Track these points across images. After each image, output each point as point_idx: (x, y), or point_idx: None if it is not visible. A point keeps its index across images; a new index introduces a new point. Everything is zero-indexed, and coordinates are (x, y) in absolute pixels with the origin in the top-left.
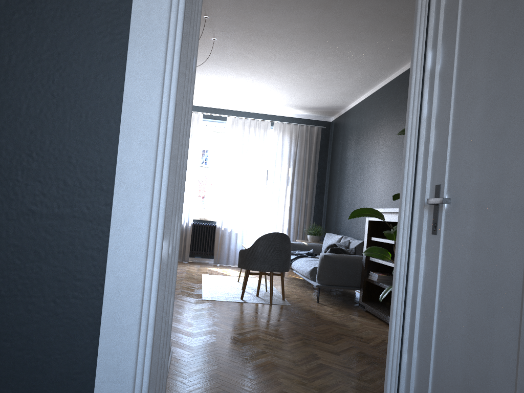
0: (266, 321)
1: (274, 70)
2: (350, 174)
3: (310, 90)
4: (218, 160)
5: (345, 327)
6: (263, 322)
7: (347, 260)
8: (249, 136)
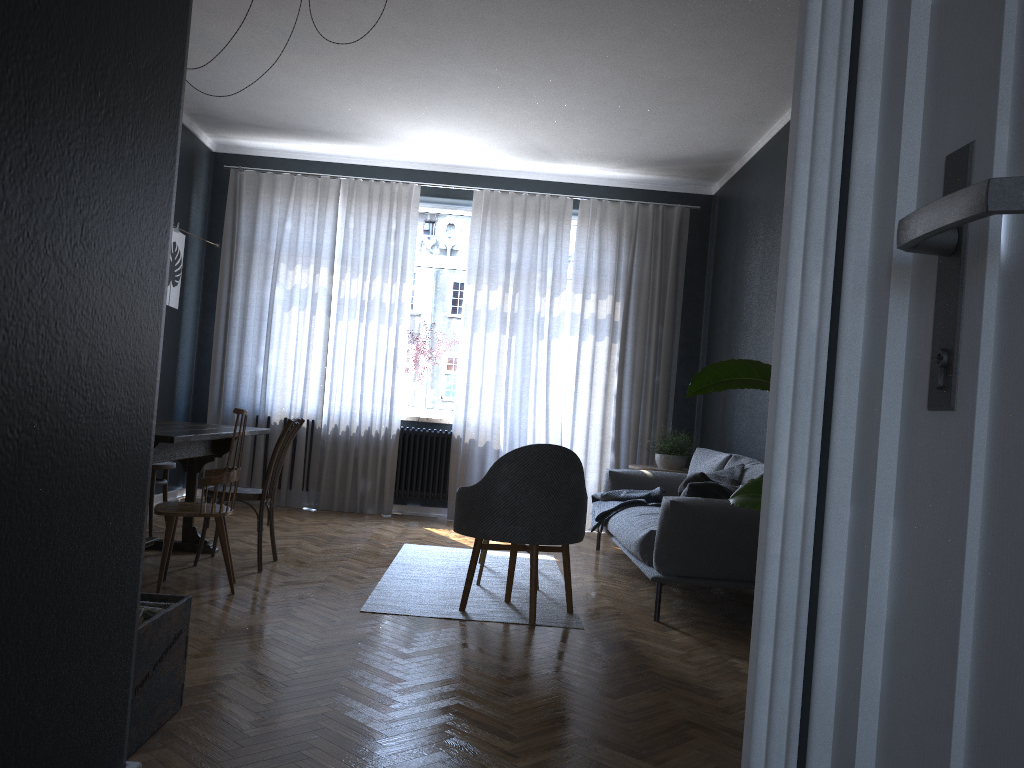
0: (494, 679)
1: (555, 58)
2: (753, 308)
3: (652, 112)
4: (459, 290)
5: (709, 698)
6: (484, 682)
7: (731, 514)
8: (525, 232)
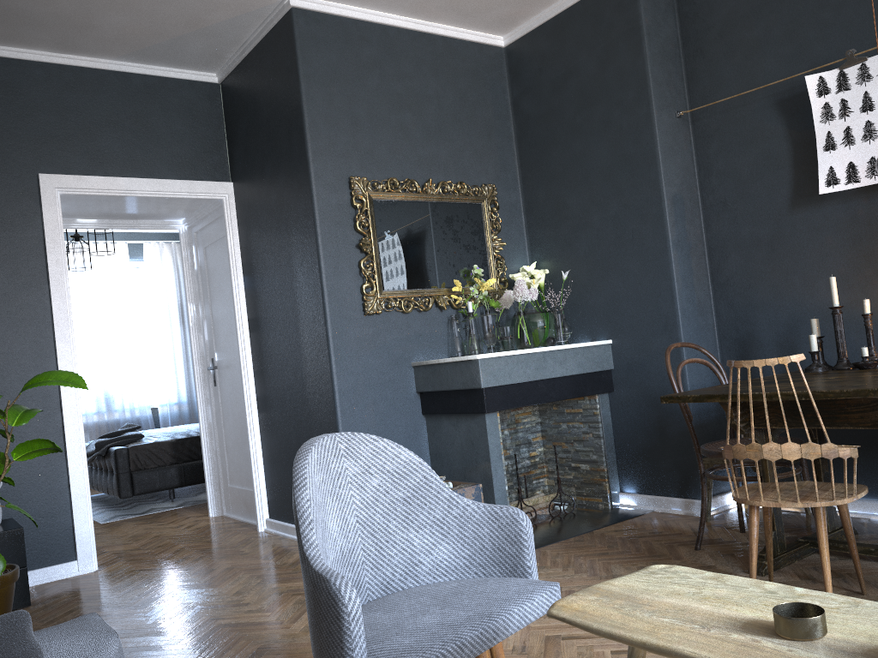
0: (293, 656)
1: None
2: None
3: None
4: None
5: None
6: (296, 649)
7: None
8: None
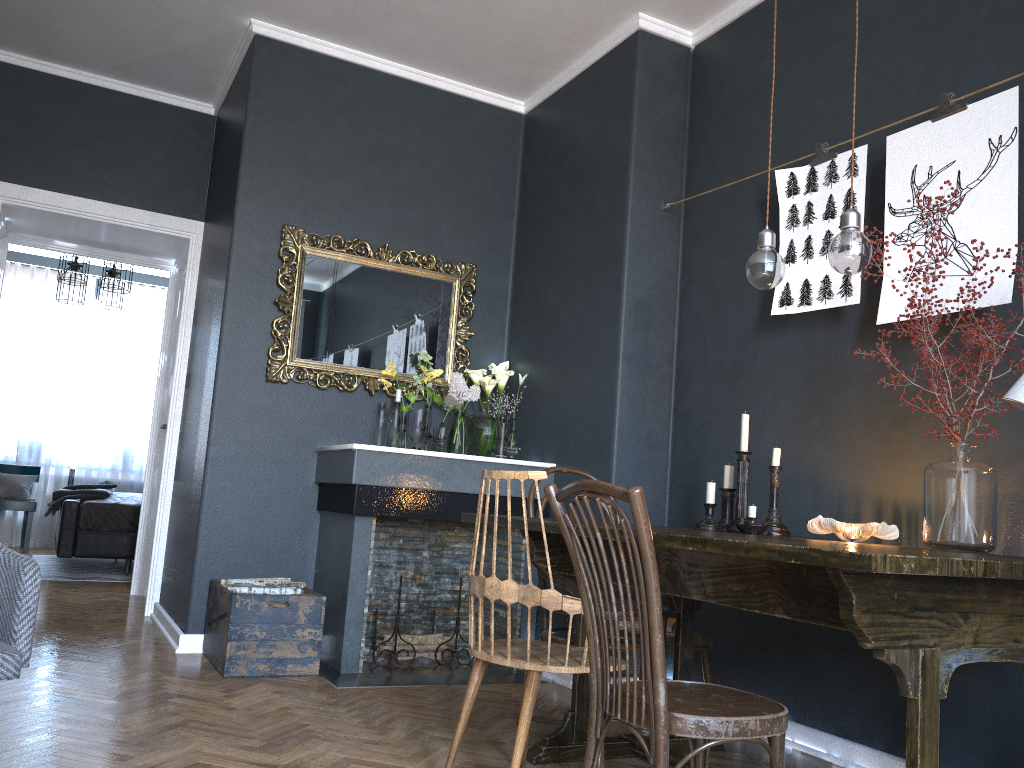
0: None
1: None
2: None
3: None
4: None
5: None
6: None
7: None
8: None
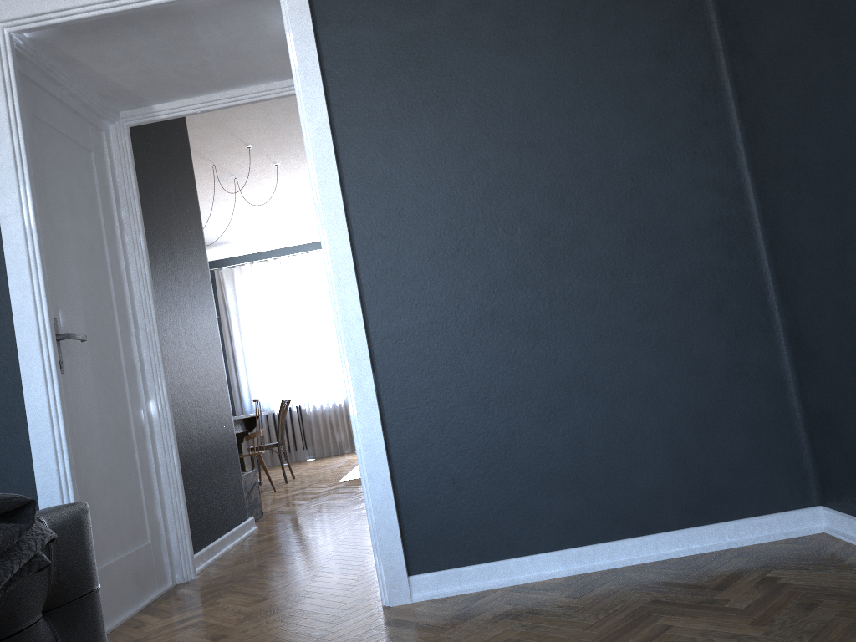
0: None
1: None
2: None
3: None
4: None
5: None
6: None
7: None
8: None
